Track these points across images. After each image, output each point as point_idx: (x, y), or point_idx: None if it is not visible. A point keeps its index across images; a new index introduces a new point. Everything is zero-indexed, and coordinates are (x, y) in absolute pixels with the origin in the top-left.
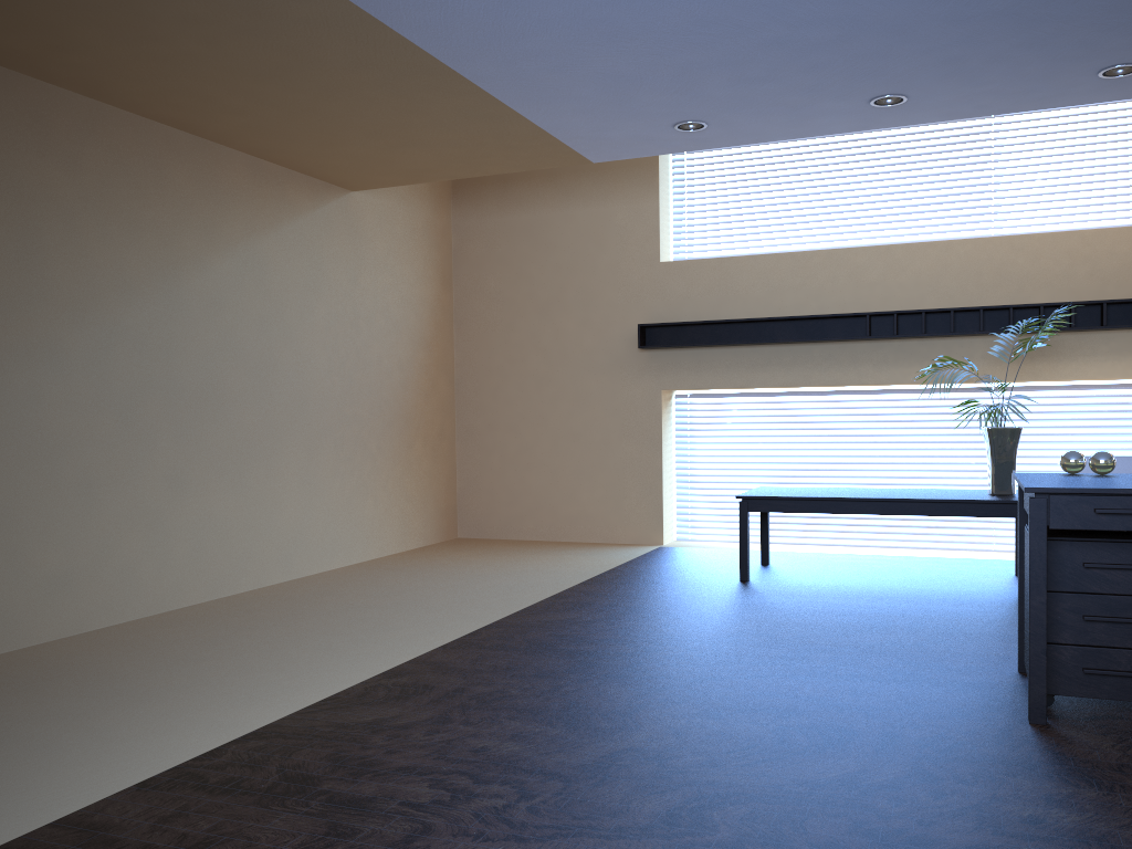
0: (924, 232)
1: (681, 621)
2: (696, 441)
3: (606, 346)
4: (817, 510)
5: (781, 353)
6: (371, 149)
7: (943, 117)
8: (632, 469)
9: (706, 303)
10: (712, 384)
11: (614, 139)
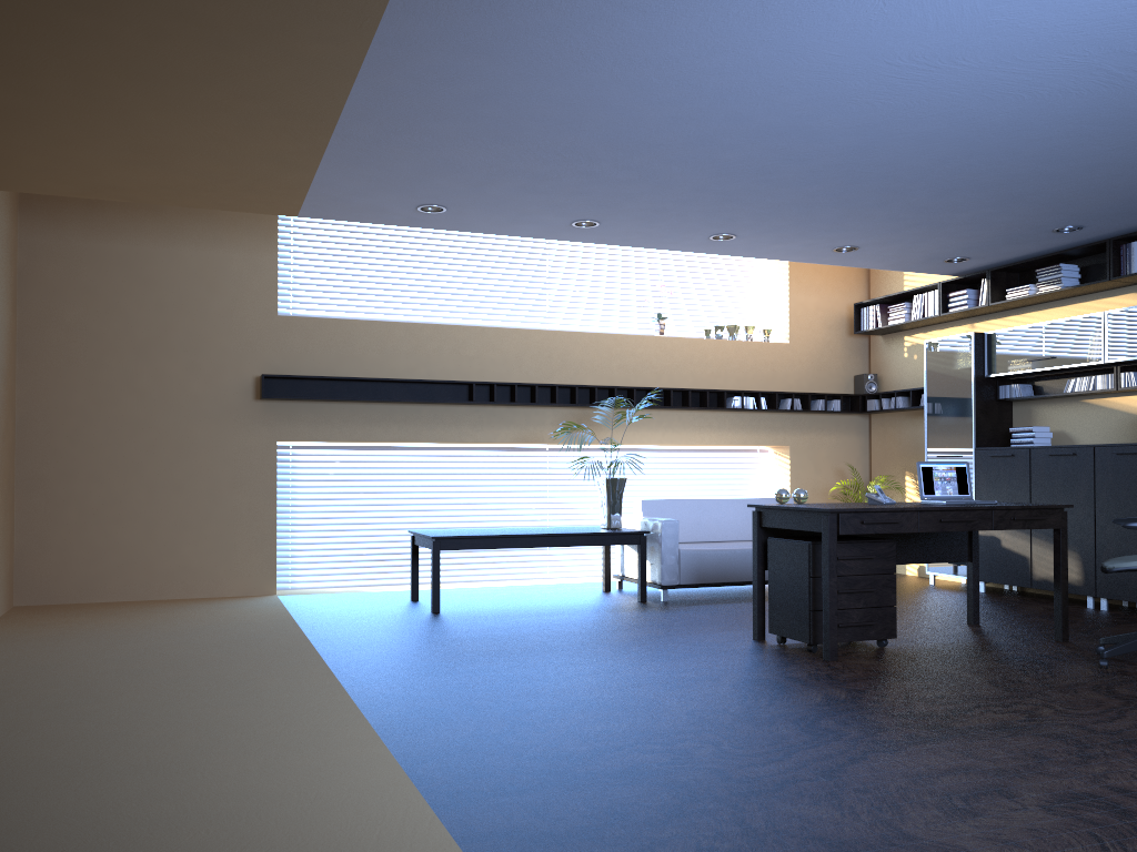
0: (499, 319)
1: (480, 642)
2: (299, 491)
3: (217, 393)
4: (498, 545)
5: (394, 411)
6: (102, 158)
7: (595, 241)
8: (244, 519)
9: (325, 360)
10: (329, 436)
11: (353, 204)
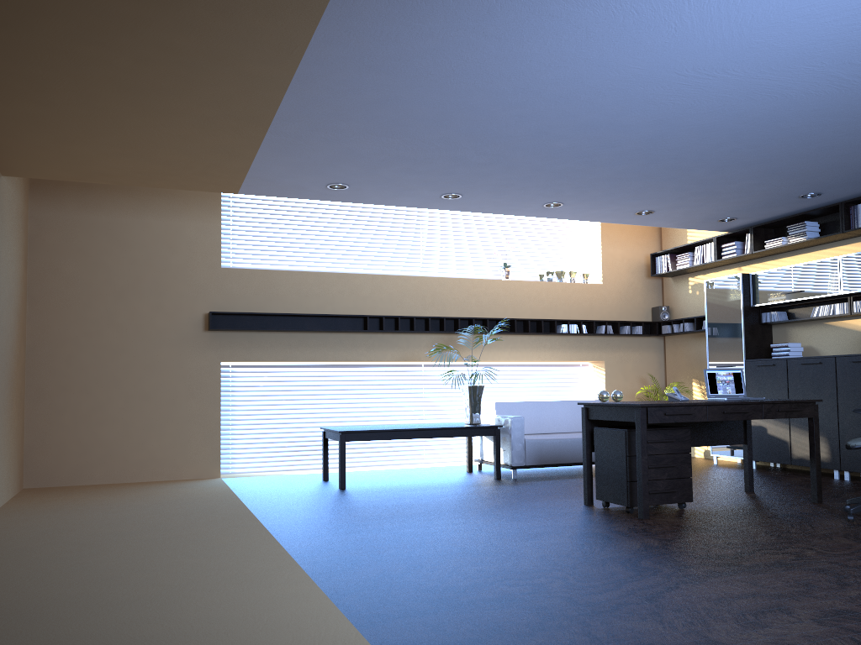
0: (385, 269)
1: (378, 509)
2: (237, 399)
3: (176, 326)
4: (388, 437)
5: (308, 338)
6: (96, 152)
7: (458, 209)
8: (196, 420)
9: (256, 300)
10: (260, 357)
11: (279, 183)
